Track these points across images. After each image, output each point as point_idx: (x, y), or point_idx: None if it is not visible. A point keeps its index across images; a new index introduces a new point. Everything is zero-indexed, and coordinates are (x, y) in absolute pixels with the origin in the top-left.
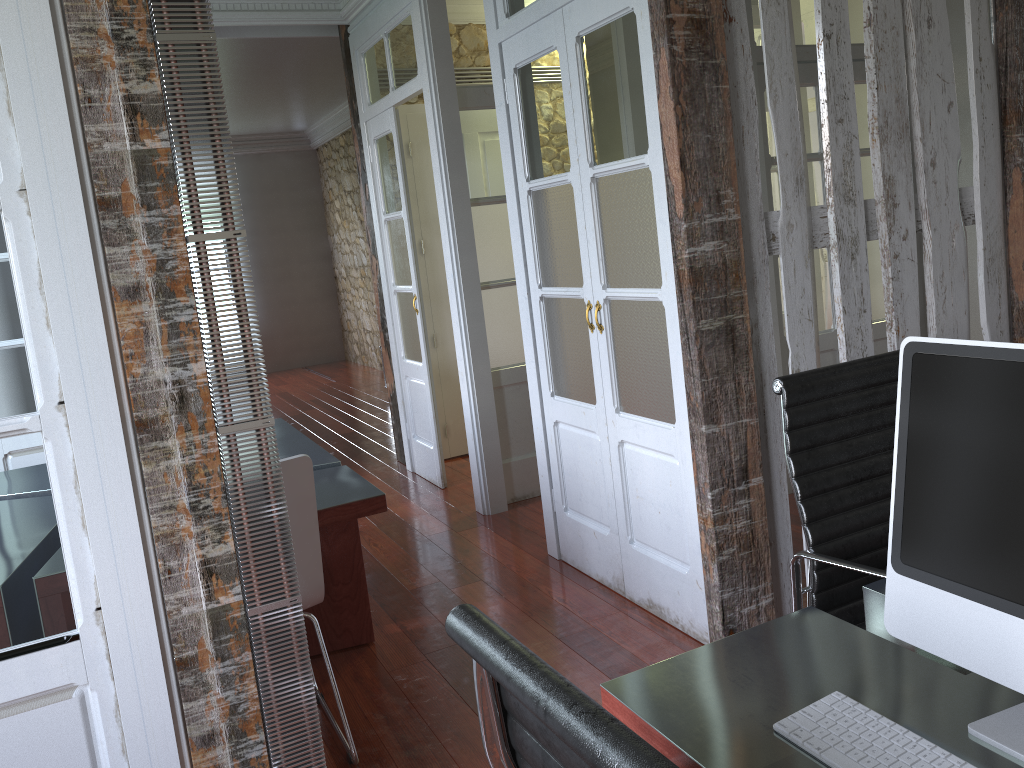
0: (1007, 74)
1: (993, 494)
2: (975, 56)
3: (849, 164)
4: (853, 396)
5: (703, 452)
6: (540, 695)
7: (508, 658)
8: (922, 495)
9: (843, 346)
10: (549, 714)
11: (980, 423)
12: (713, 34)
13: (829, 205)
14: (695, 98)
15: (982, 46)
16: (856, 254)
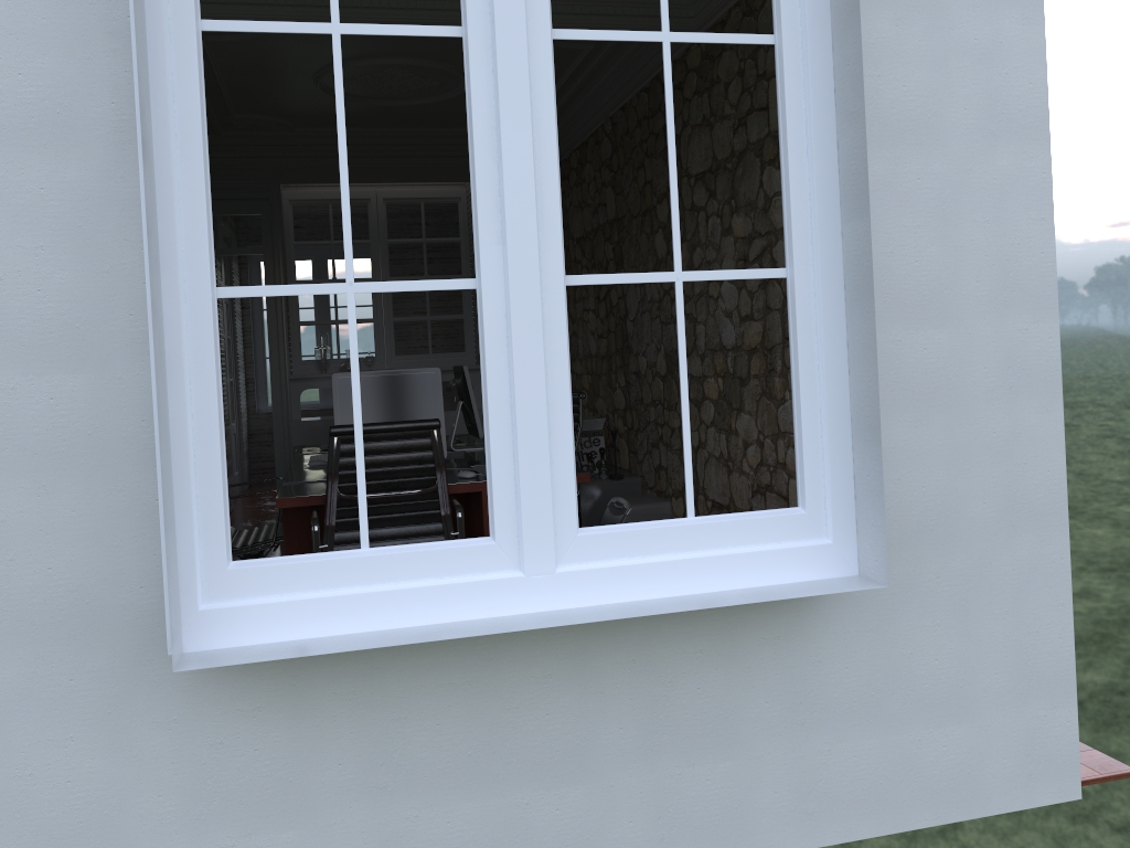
0: None
1: (369, 413)
2: None
3: None
4: None
5: None
6: (388, 424)
7: (369, 424)
8: (346, 419)
9: None
10: (394, 425)
11: (363, 394)
12: None
13: None
14: None
15: None
16: None
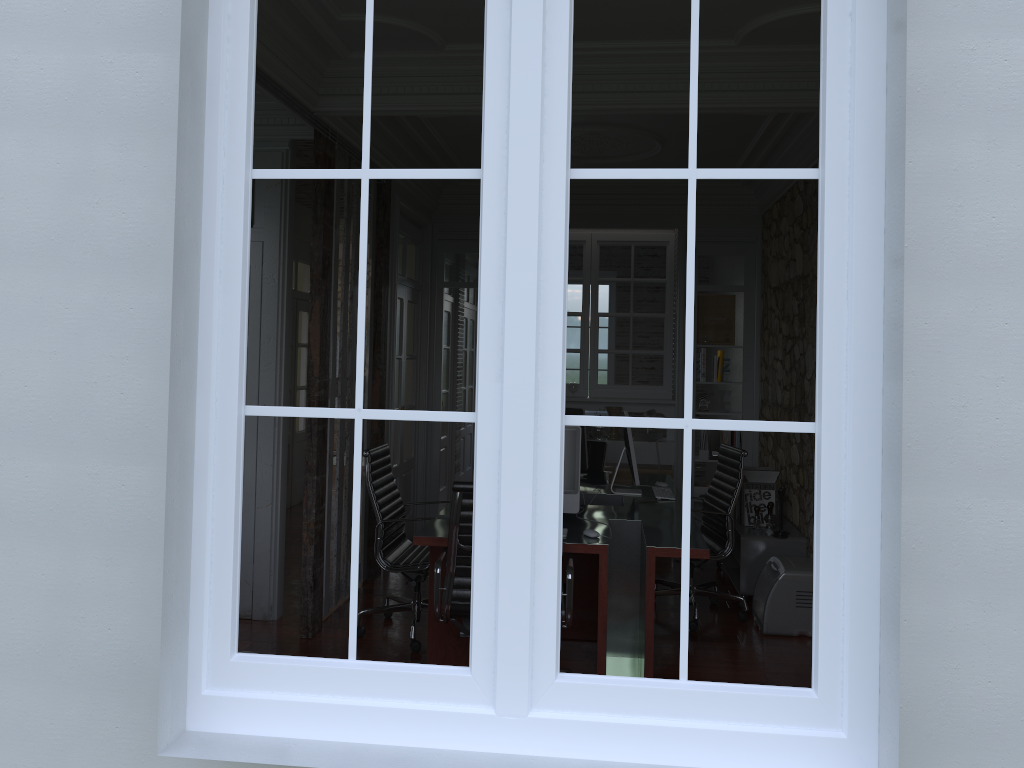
0: (377, 327)
1: None
2: (370, 317)
3: (345, 360)
4: (380, 460)
5: (313, 489)
6: None
7: None
8: None
9: (338, 444)
10: None
11: None
12: (329, 297)
13: (339, 378)
14: (324, 324)
15: (372, 313)
16: (344, 401)
